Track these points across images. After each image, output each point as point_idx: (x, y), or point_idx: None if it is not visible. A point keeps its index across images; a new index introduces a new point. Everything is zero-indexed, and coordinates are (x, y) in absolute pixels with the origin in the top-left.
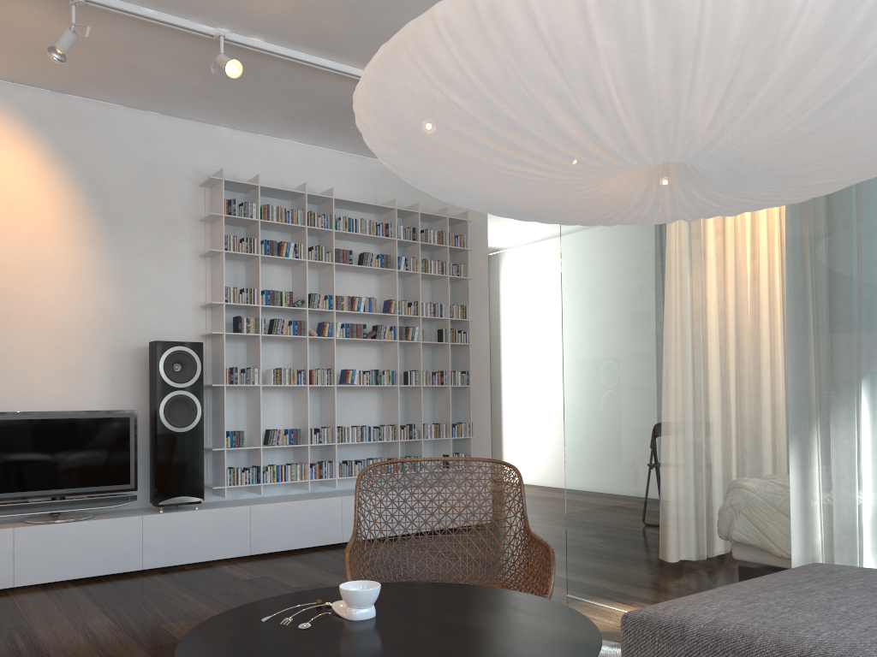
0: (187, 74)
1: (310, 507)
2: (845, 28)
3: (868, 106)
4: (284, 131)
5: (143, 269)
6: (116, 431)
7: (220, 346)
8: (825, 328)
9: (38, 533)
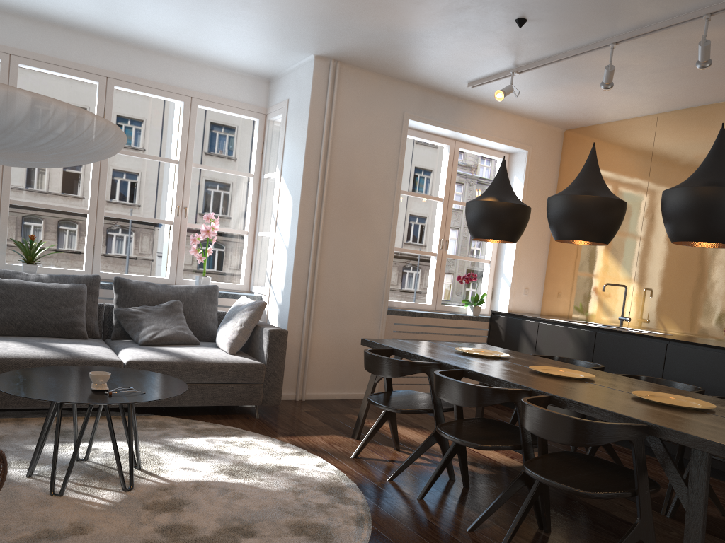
0: None
1: None
2: None
3: None
4: None
5: None
6: None
7: None
8: None
9: None
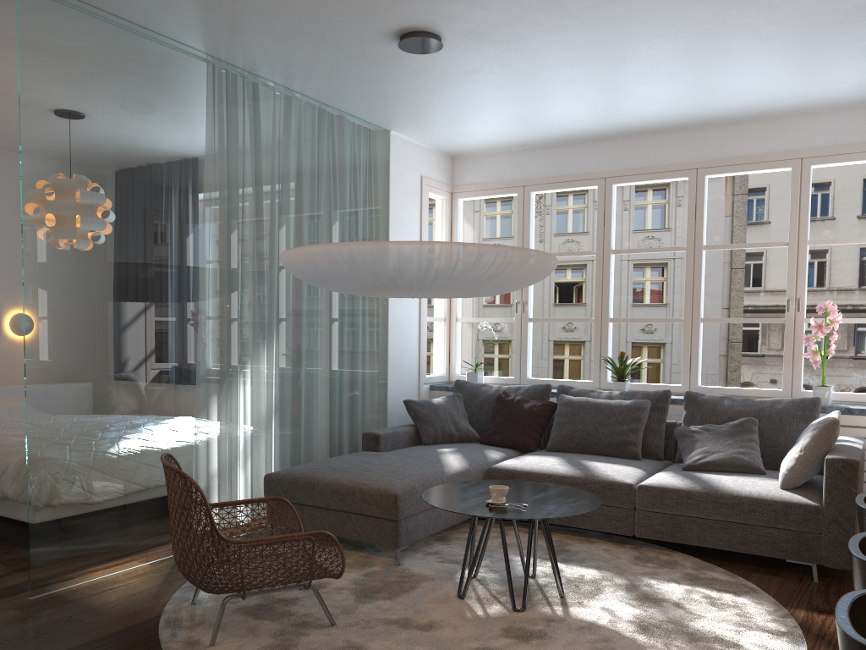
0: None
1: None
2: None
3: None
4: None
5: None
6: None
7: None
8: (236, 341)
9: None
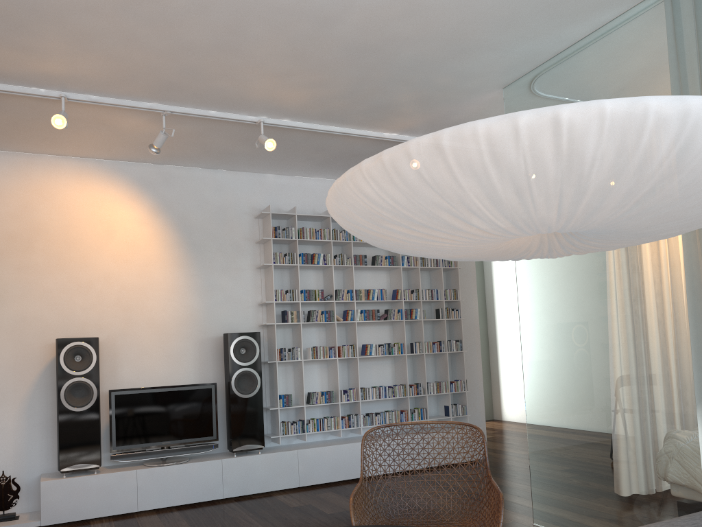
0: (242, 145)
1: (342, 450)
2: (629, 165)
3: (669, 200)
4: (313, 172)
5: (218, 281)
6: (203, 398)
7: (272, 333)
8: None
9: (152, 473)
